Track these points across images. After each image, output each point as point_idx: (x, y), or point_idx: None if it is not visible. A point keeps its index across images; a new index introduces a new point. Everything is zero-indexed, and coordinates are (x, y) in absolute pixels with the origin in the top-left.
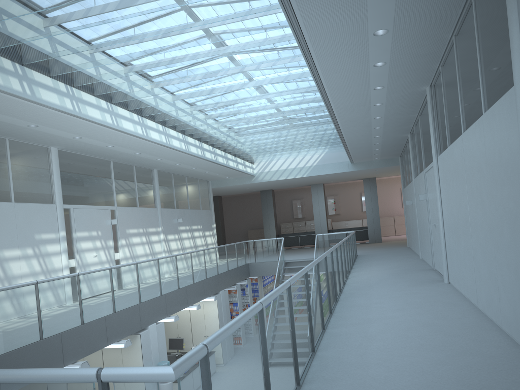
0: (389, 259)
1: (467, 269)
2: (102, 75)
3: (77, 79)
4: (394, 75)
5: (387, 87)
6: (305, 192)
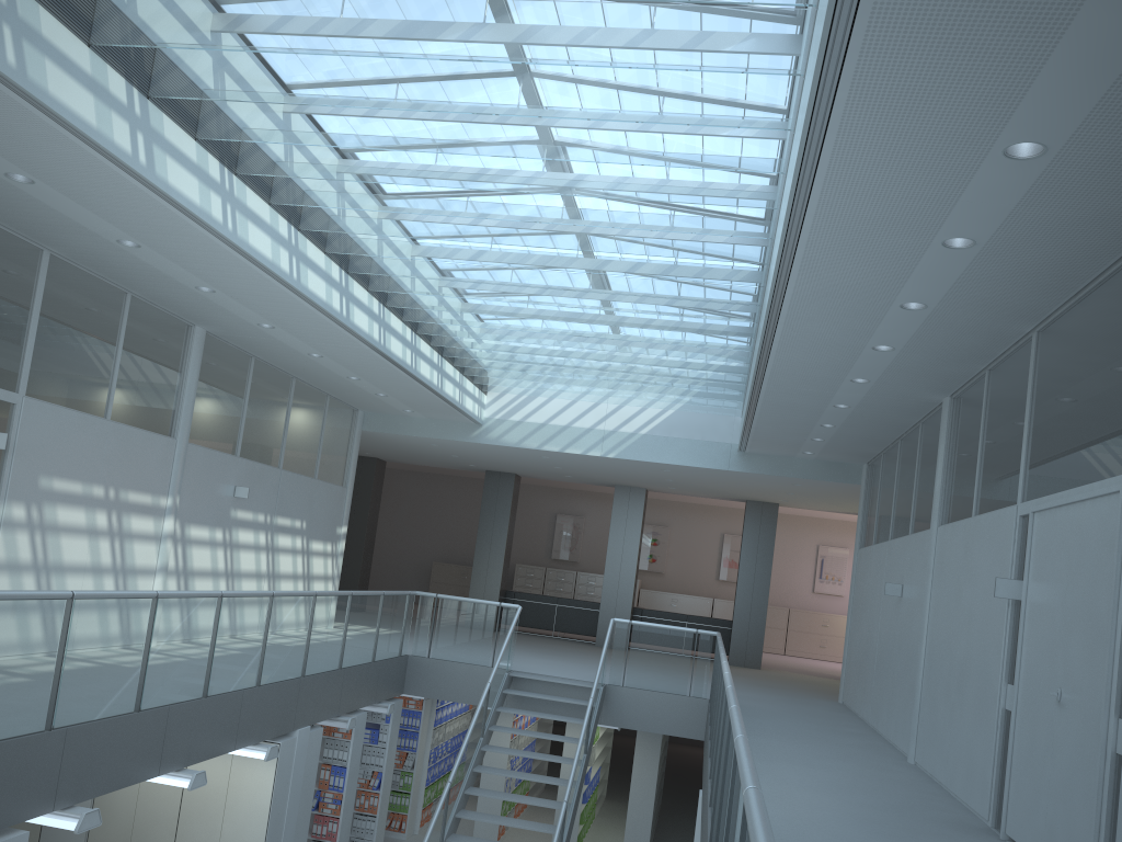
0: (813, 740)
1: None
2: None
3: None
4: None
5: (1055, 157)
6: (594, 502)
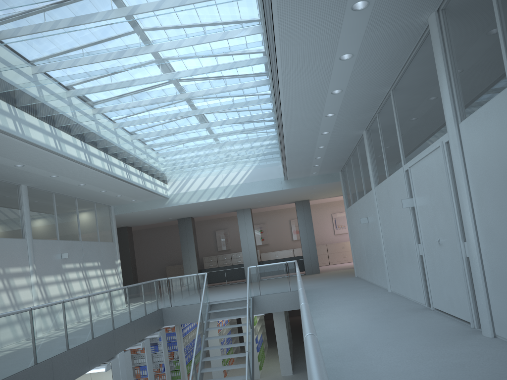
0: (346, 294)
1: None
2: None
3: None
4: None
5: (374, 5)
6: (230, 221)
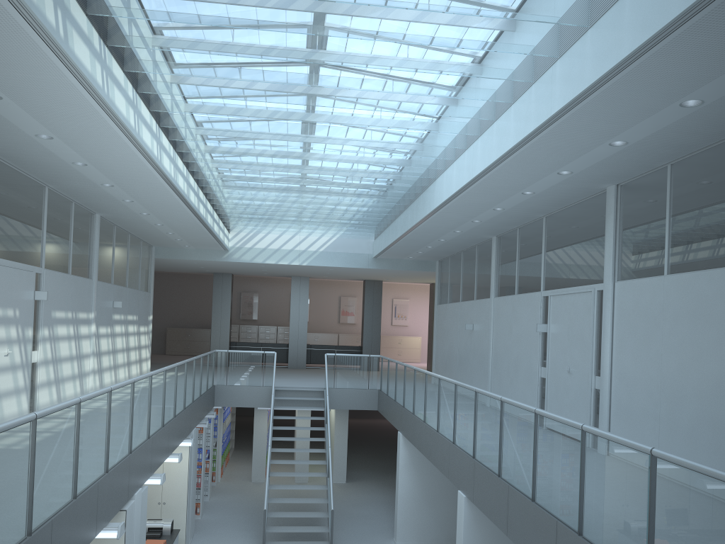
0: None
1: (701, 447)
2: (172, 41)
3: (117, 34)
4: (606, 162)
5: (574, 174)
6: (263, 283)
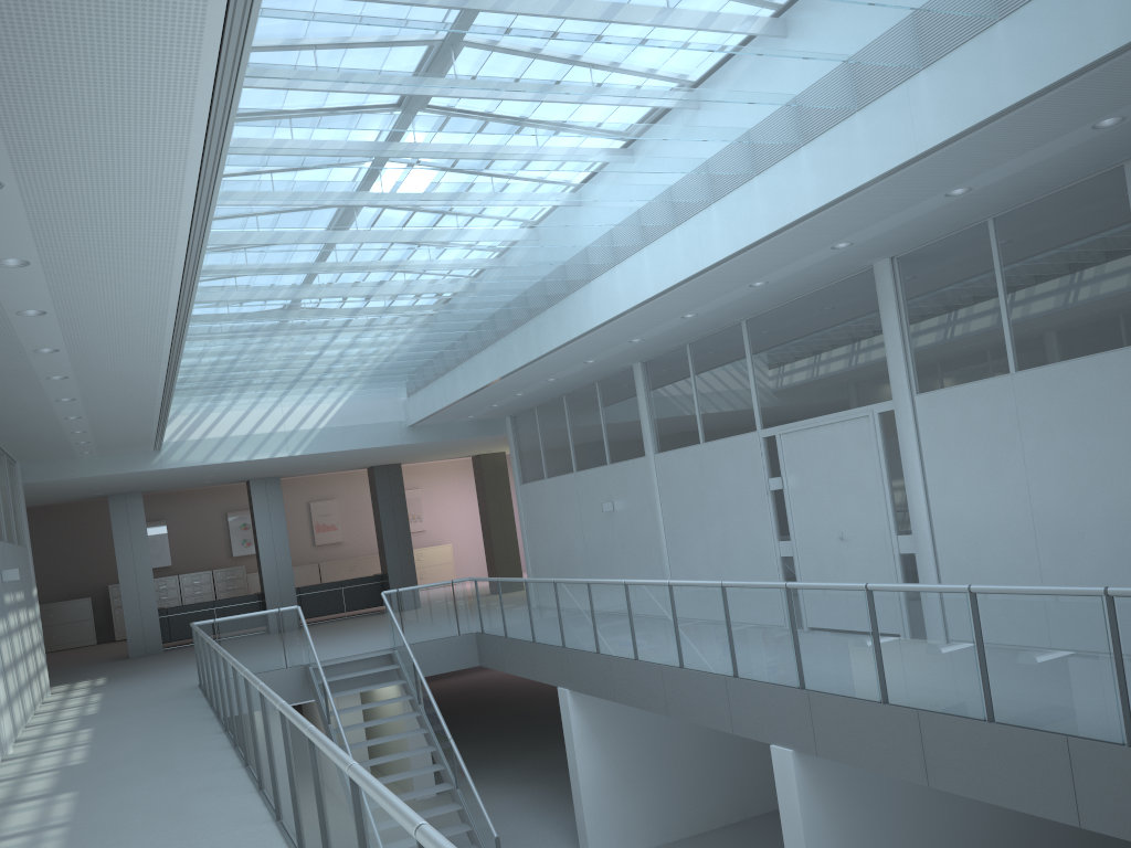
0: None
1: None
2: (327, 64)
3: None
4: (913, 223)
5: (852, 247)
6: (171, 502)
